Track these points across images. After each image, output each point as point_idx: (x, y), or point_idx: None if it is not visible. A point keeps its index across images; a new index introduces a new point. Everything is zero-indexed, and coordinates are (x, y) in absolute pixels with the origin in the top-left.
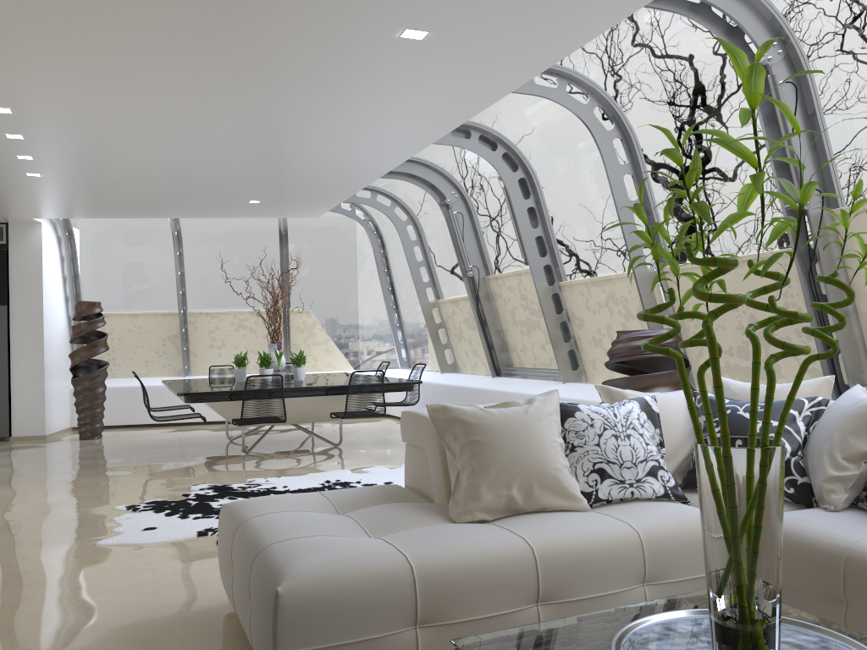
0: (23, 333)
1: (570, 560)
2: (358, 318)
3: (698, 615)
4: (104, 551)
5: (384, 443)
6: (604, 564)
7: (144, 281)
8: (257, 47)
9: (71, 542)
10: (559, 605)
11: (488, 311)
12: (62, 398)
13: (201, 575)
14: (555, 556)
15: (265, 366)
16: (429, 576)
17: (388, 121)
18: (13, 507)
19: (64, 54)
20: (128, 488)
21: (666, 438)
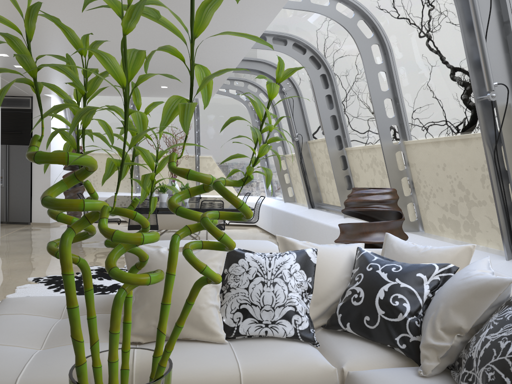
0: None
1: None
2: (242, 163)
3: None
4: None
5: None
6: None
7: None
8: None
9: None
10: None
11: (308, 164)
12: None
13: None
14: None
15: (162, 192)
16: None
17: (209, 31)
18: None
19: None
20: (52, 264)
21: (320, 285)
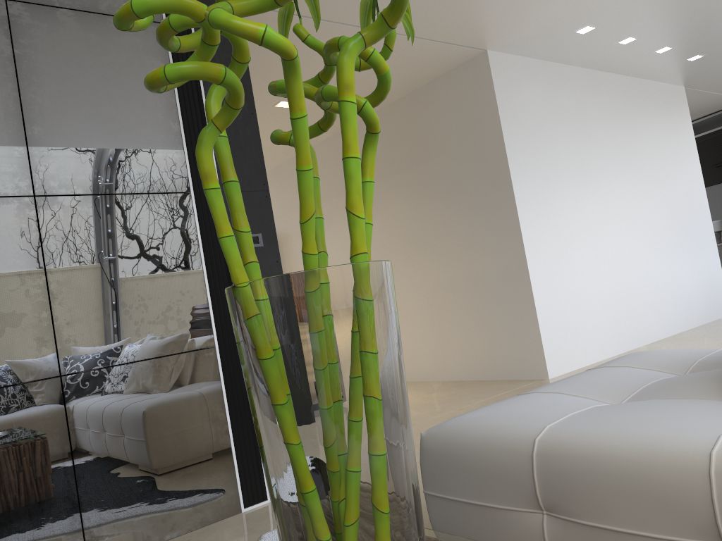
0: None
1: None
2: None
3: None
4: None
5: None
6: None
7: None
8: None
9: None
10: None
11: None
12: None
13: None
14: None
15: None
16: (549, 456)
17: None
18: None
19: None
20: None
21: None
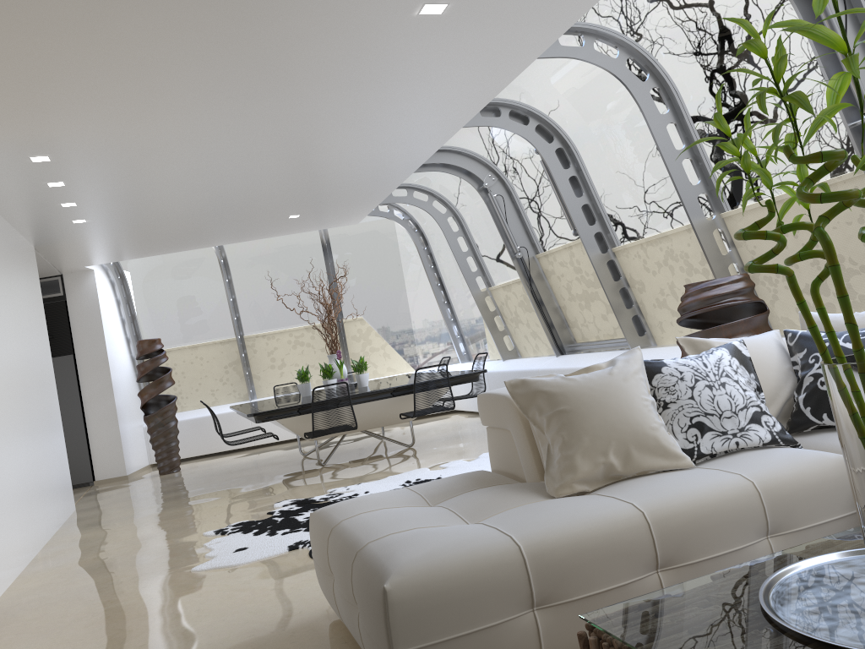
0: (91, 379)
1: (685, 520)
2: (412, 319)
3: (846, 557)
4: (200, 576)
5: (457, 438)
6: (722, 520)
7: (198, 312)
8: (278, 50)
9: (167, 572)
10: (680, 569)
11: (543, 289)
12: (137, 437)
13: (299, 587)
14: (669, 518)
15: (328, 377)
16: (539, 555)
17: (416, 109)
18: (106, 546)
19: (91, 90)
20: (213, 514)
21: (763, 383)
